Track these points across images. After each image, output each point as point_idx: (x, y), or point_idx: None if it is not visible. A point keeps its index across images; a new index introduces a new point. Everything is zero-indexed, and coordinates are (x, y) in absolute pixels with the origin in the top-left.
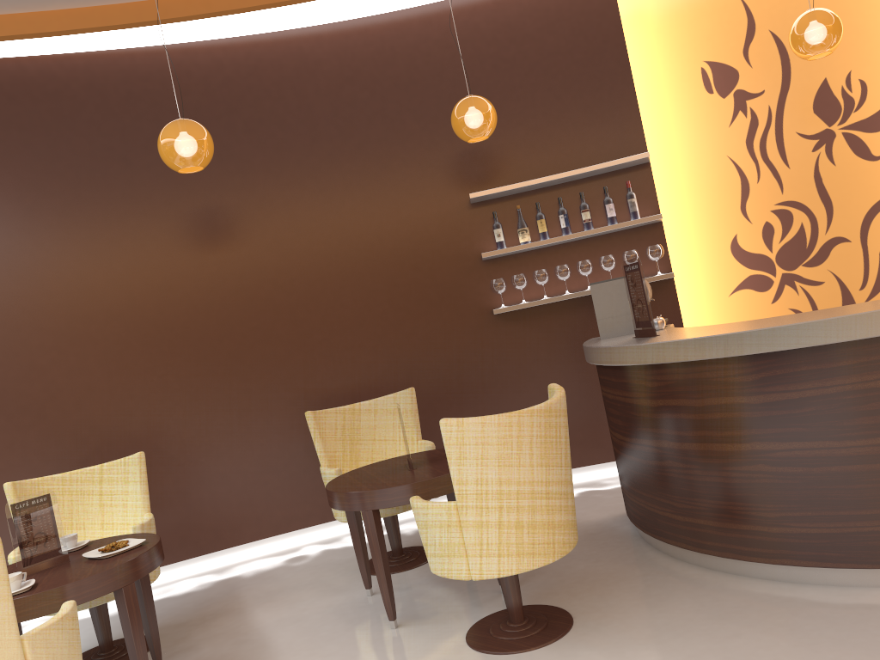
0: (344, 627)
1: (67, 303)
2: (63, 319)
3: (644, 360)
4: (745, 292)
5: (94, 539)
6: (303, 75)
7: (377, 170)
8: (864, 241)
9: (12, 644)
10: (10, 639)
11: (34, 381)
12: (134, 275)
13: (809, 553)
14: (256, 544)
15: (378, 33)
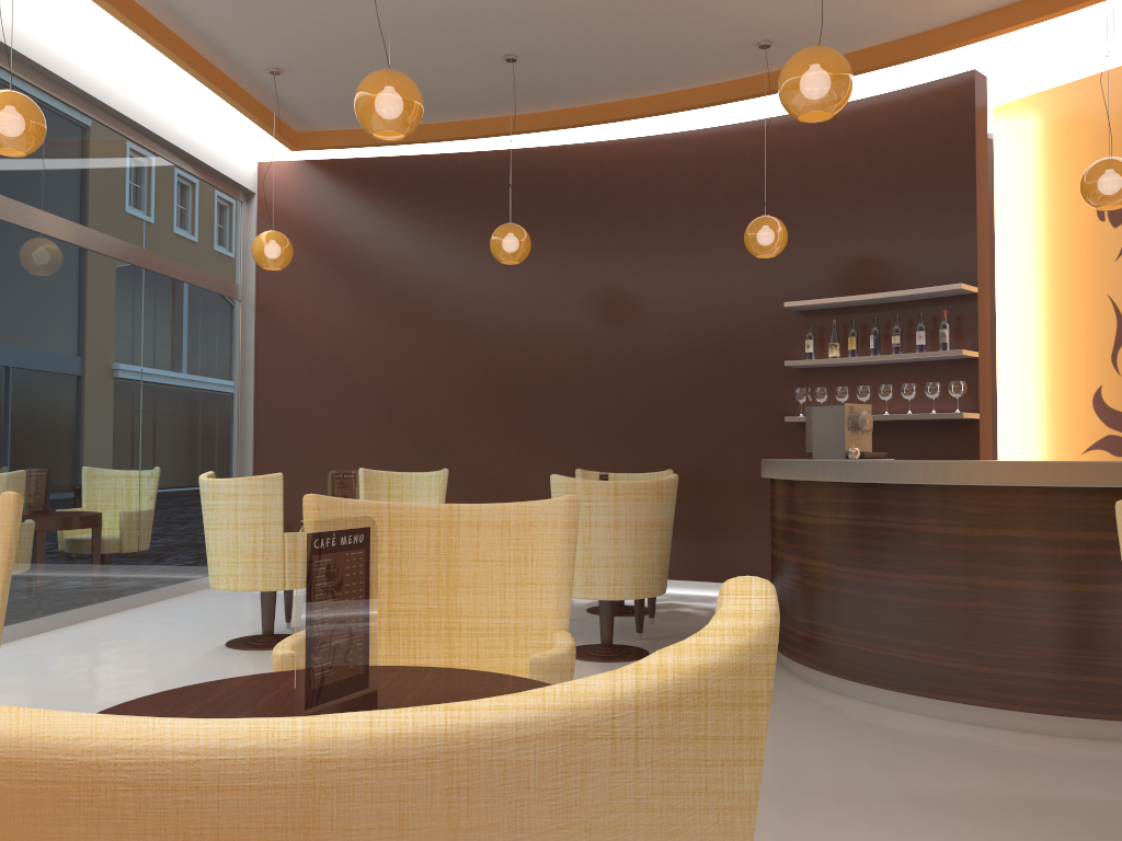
0: None
1: (450, 349)
2: (445, 361)
3: (762, 473)
4: (1099, 453)
5: None
6: (668, 175)
7: (716, 269)
8: None
9: (278, 534)
10: (277, 531)
11: (417, 405)
12: (501, 334)
13: (812, 657)
14: None
15: (742, 139)
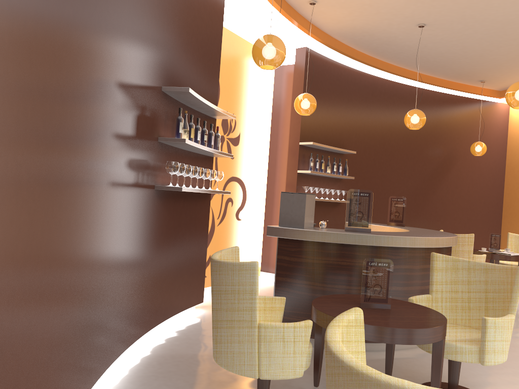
0: None
1: None
2: None
3: (404, 244)
4: None
5: None
6: None
7: (139, 16)
8: (222, 195)
9: None
10: None
11: None
12: None
13: None
14: None
15: None
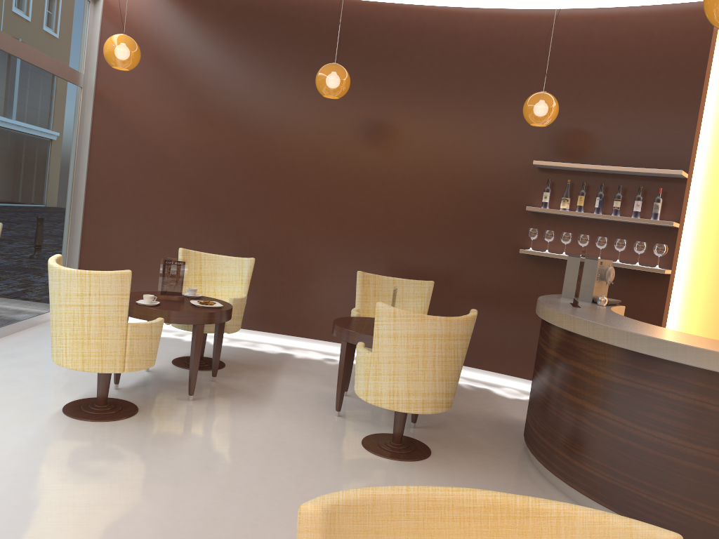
0: (314, 403)
1: (256, 154)
2: (251, 163)
3: (548, 319)
4: None
5: (215, 297)
6: (451, 42)
7: (478, 123)
8: None
9: (122, 324)
10: (122, 322)
11: (224, 195)
12: (299, 148)
13: (588, 487)
14: (316, 342)
15: (515, 23)
